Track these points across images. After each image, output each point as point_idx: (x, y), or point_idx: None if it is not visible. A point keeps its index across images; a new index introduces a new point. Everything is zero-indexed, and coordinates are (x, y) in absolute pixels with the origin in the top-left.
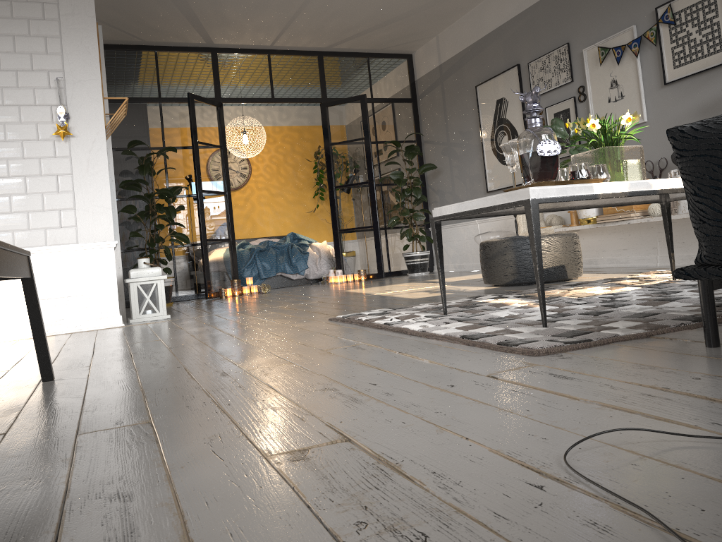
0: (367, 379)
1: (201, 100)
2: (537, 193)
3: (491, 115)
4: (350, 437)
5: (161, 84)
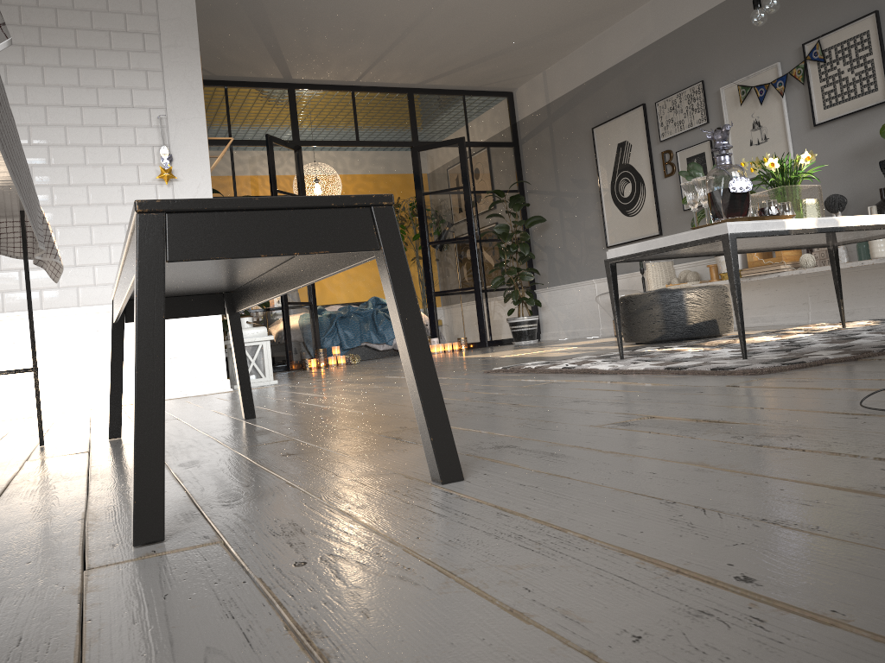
0: (607, 395)
1: (279, 143)
2: (734, 227)
3: (611, 160)
4: (652, 416)
5: (231, 124)
